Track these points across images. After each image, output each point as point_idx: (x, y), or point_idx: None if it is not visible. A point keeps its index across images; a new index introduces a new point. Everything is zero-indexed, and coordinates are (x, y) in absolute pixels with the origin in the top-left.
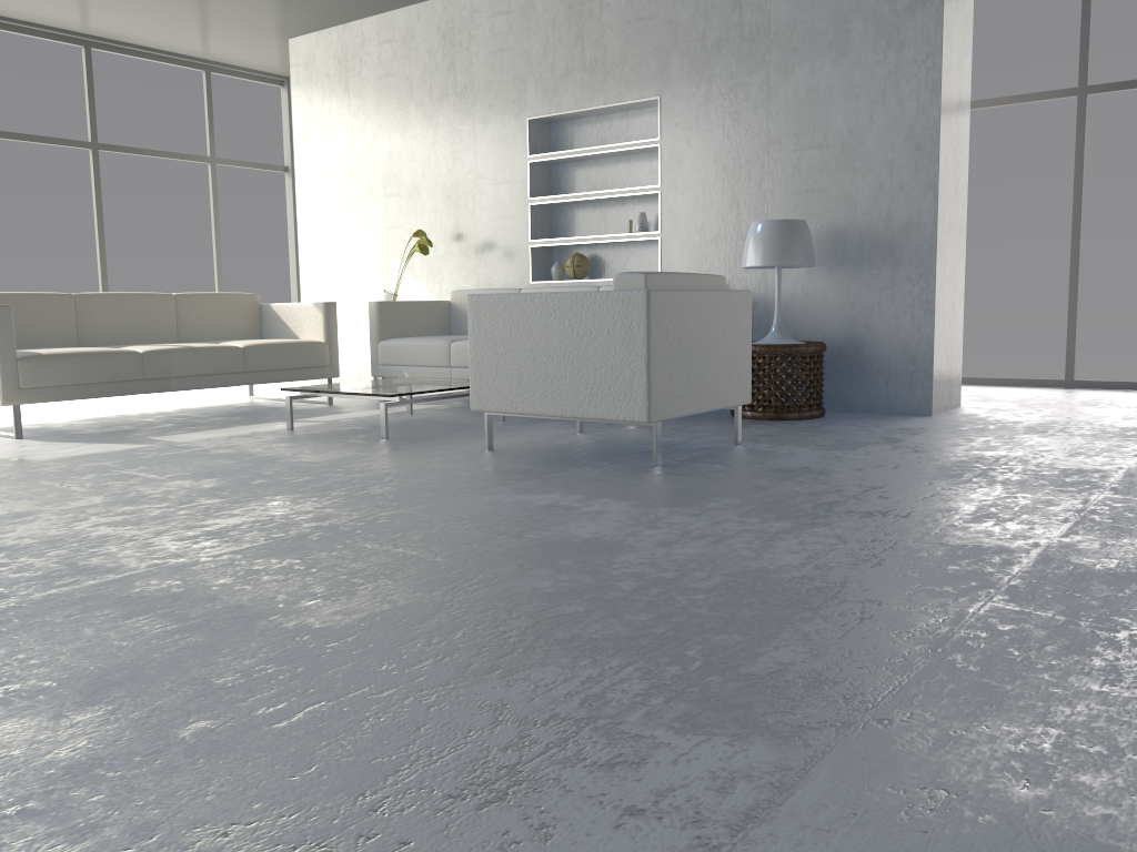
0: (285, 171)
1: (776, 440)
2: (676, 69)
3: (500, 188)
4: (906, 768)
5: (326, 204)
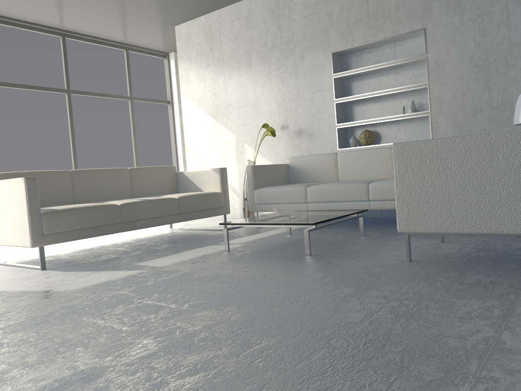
0: (168, 103)
1: None
2: (436, 10)
3: (314, 95)
4: None
5: (201, 115)
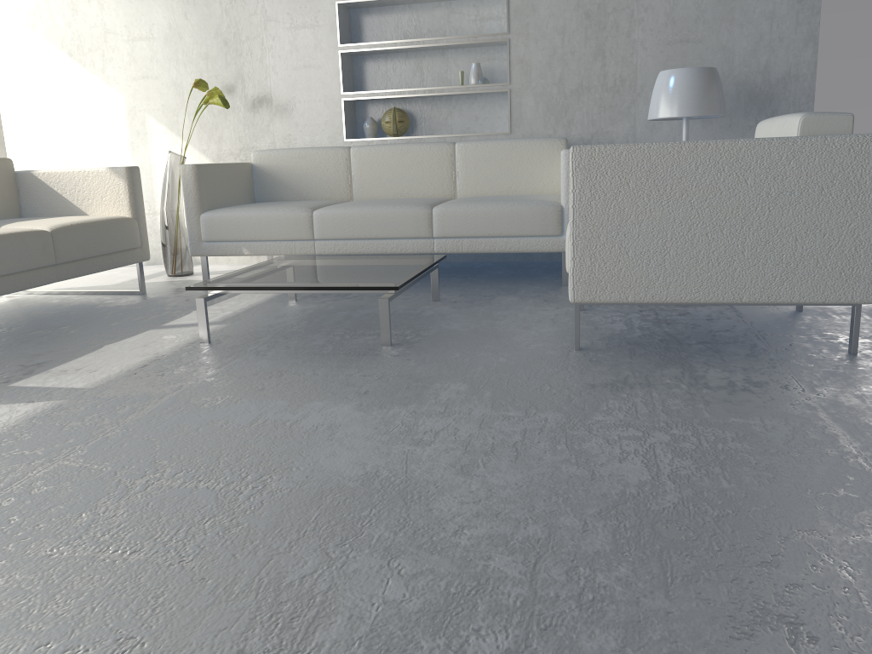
0: None
1: None
2: None
3: (298, 32)
4: None
5: (39, 49)
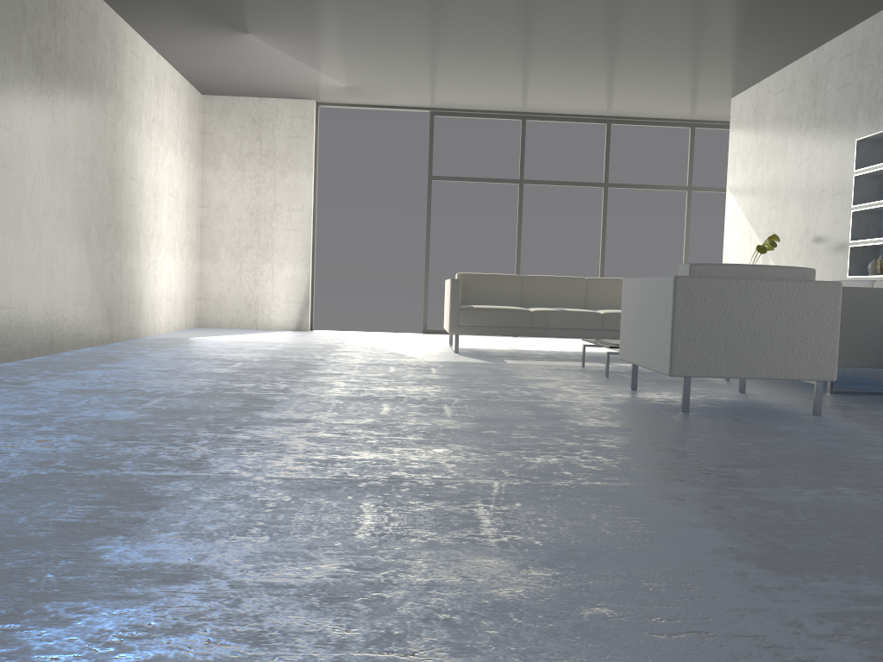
0: None
1: (866, 419)
2: None
3: (834, 198)
4: (208, 484)
5: (739, 216)
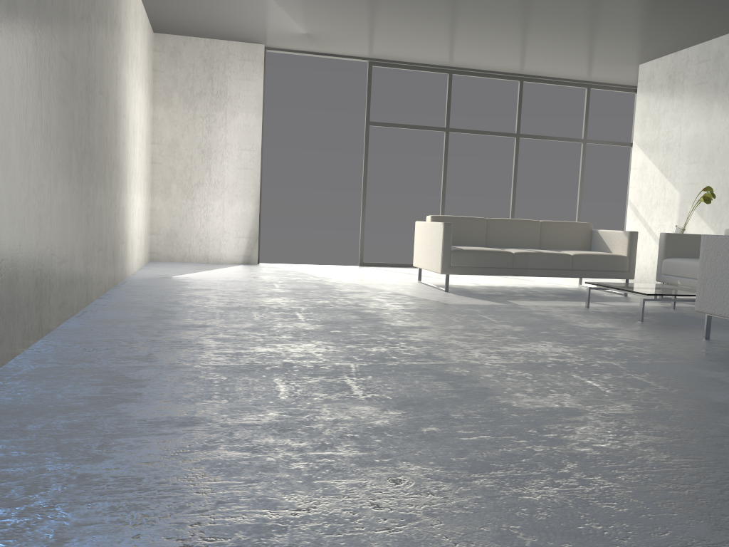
0: (631, 146)
1: None
2: None
3: None
4: None
5: (649, 168)
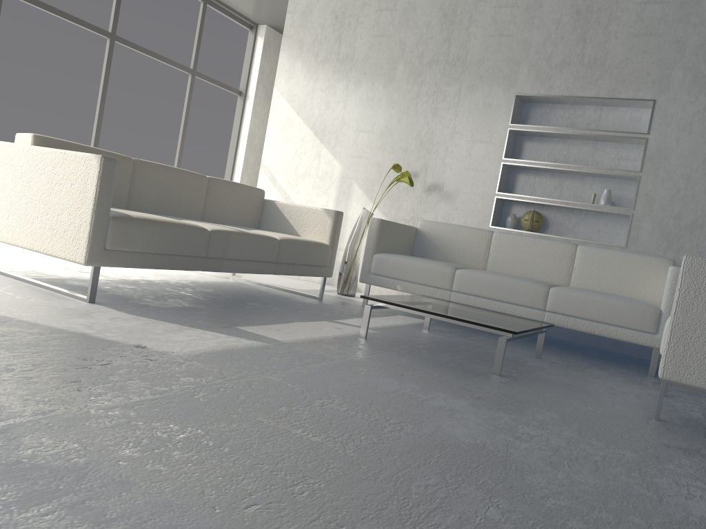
0: (239, 94)
1: None
2: (677, 80)
3: (475, 144)
4: None
5: (297, 127)
